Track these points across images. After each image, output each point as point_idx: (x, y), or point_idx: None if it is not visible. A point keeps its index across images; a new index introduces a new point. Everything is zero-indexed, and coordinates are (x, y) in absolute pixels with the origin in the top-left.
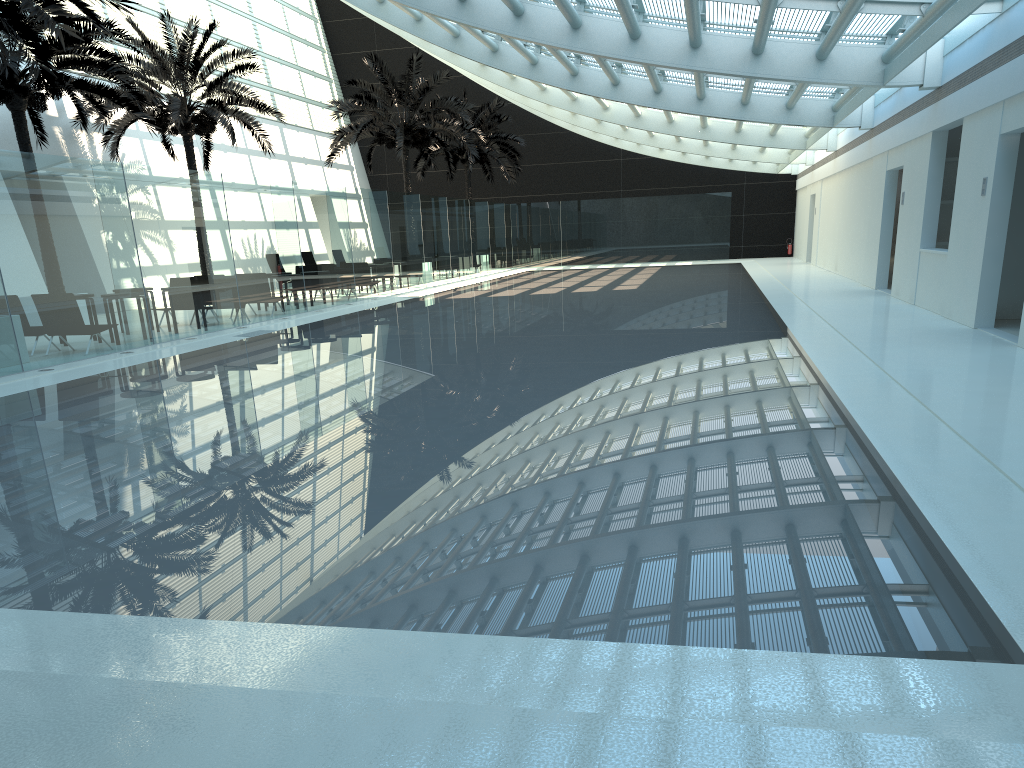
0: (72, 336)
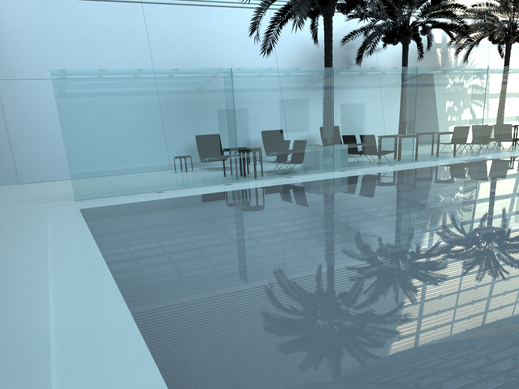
0: (364, 156)
